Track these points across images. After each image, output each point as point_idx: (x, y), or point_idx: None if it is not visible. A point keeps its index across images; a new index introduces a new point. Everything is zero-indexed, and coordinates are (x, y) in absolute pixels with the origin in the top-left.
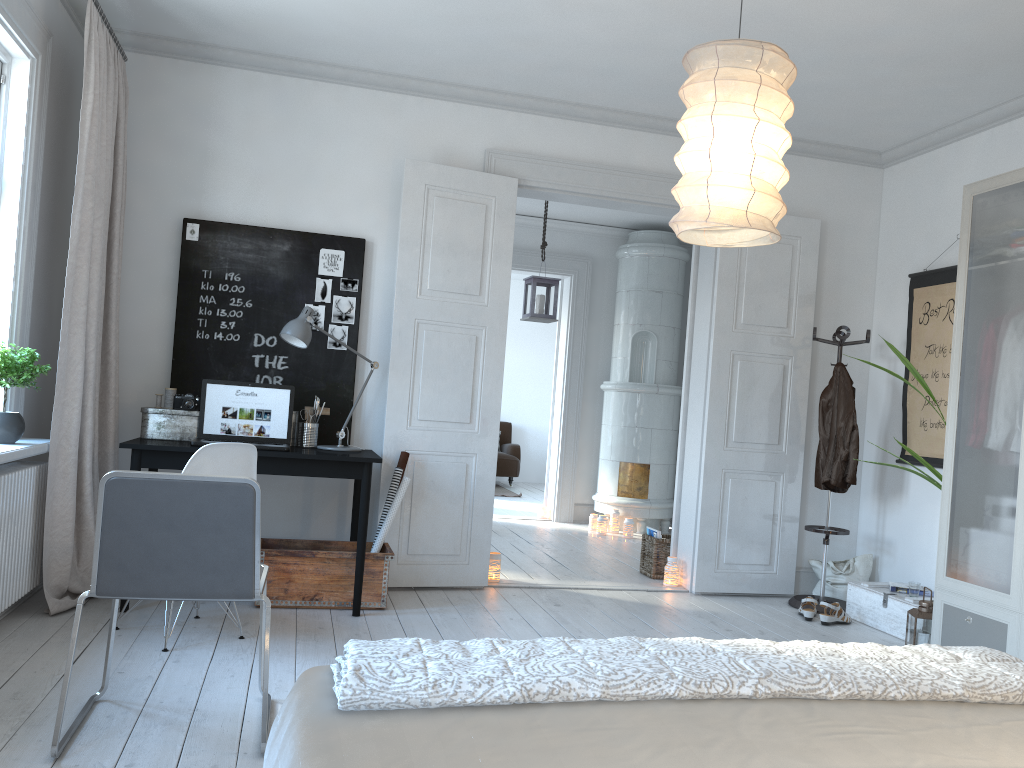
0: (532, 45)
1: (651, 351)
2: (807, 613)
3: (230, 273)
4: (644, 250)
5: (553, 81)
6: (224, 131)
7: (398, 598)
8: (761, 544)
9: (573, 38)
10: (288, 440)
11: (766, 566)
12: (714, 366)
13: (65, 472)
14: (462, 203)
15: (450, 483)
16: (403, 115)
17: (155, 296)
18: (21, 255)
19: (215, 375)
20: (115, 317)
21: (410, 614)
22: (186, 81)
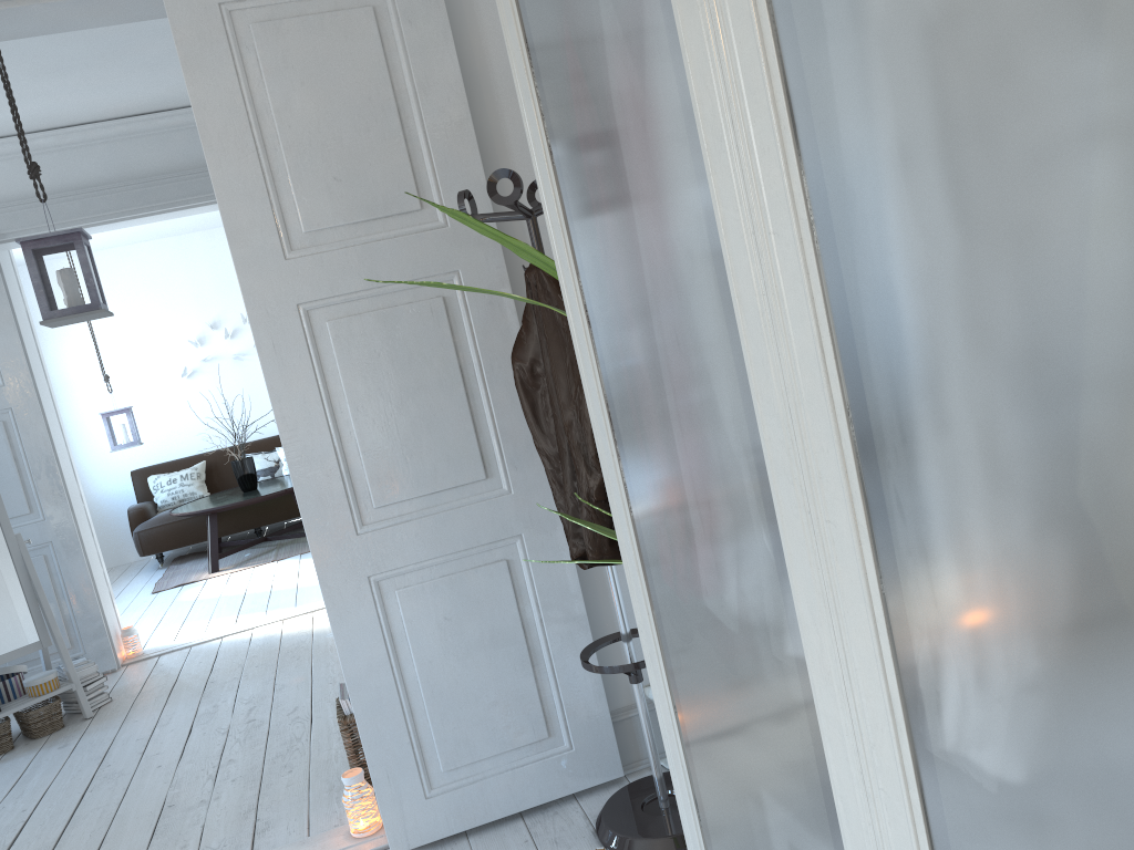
0: None
1: None
2: None
3: None
4: None
5: None
6: None
7: None
8: (517, 702)
9: None
10: None
11: (545, 741)
12: (267, 354)
13: None
14: None
15: None
16: None
17: None
18: None
19: None
20: None
21: None
22: None
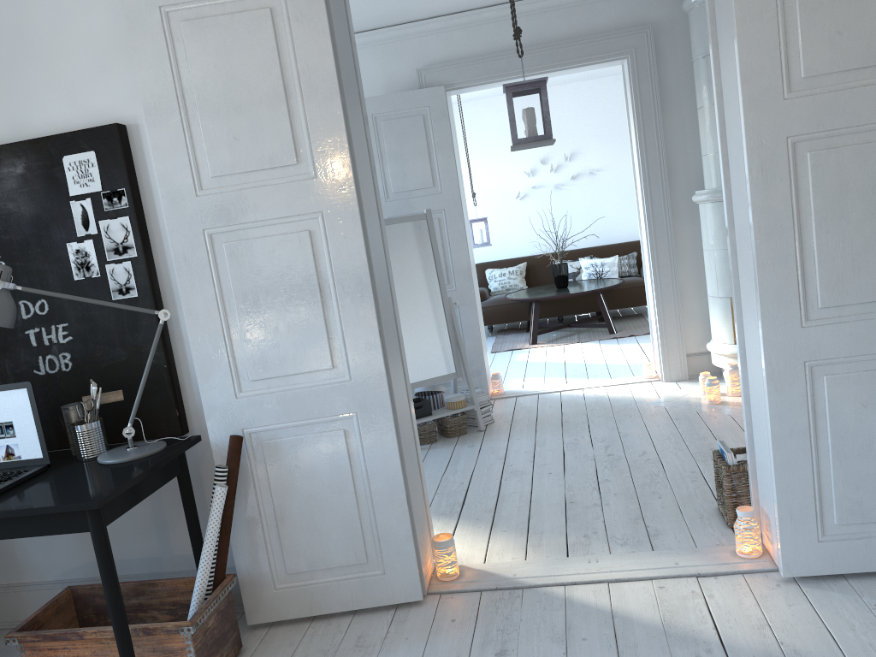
0: None
1: None
2: None
3: None
4: None
5: None
6: None
7: (264, 653)
8: None
9: None
10: (46, 459)
11: None
12: (755, 176)
13: None
14: (229, 18)
15: (325, 463)
16: None
17: None
18: None
19: None
20: None
21: None
22: None
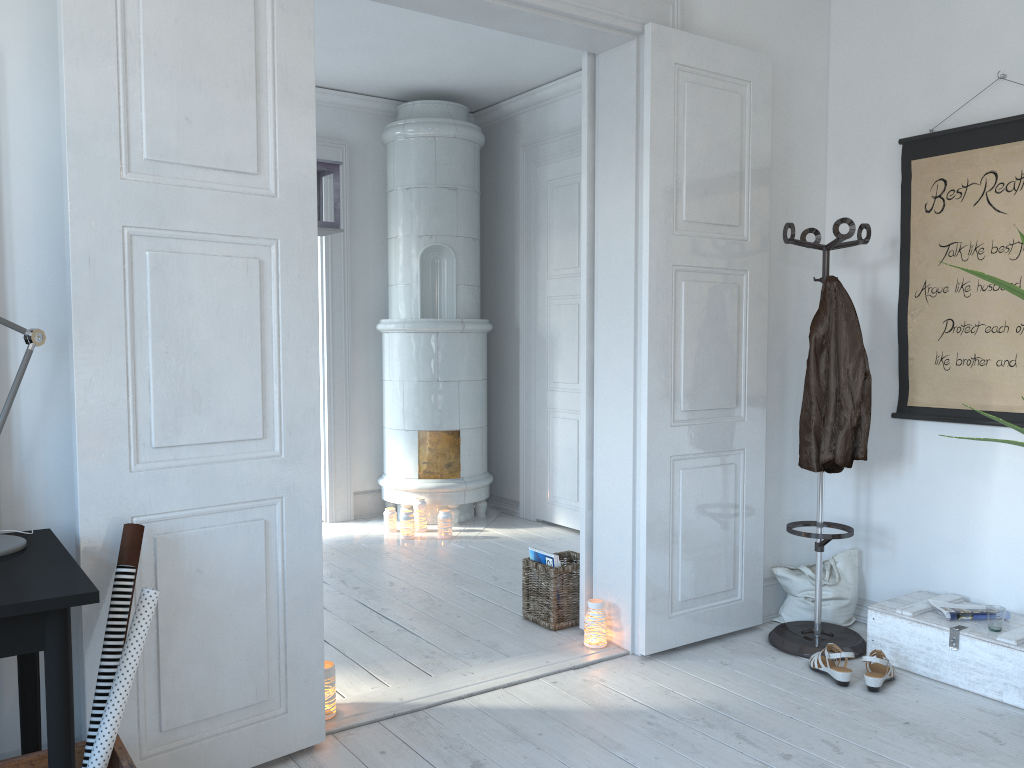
0: None
1: (447, 273)
2: (844, 676)
3: None
4: (428, 128)
5: None
6: None
7: None
8: (723, 561)
9: None
10: None
11: (729, 591)
12: (652, 293)
13: None
14: None
15: (236, 566)
16: None
17: None
18: None
19: None
20: None
21: None
22: None
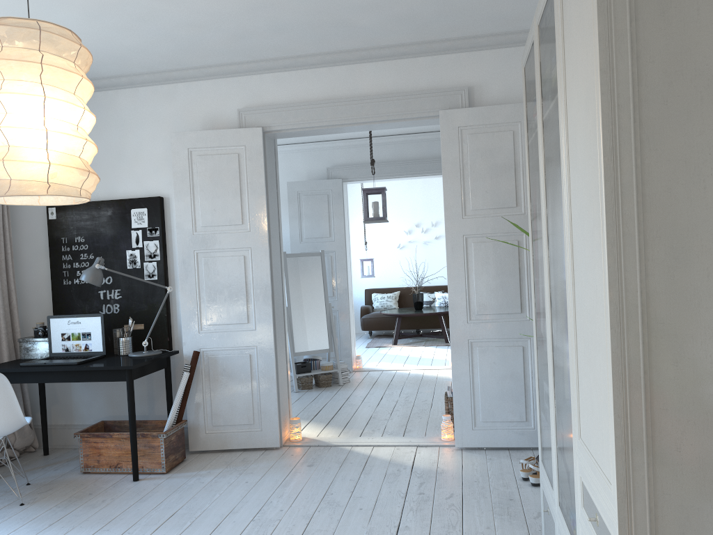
0: (199, 27)
1: None
2: (522, 473)
3: (78, 237)
4: None
5: (256, 46)
6: None
7: (196, 461)
8: (515, 403)
9: (213, 14)
10: (104, 352)
11: (523, 422)
12: (449, 251)
13: None
14: (219, 156)
15: (238, 370)
16: (177, 99)
17: (40, 259)
18: None
19: (78, 308)
20: None
21: (177, 478)
22: None
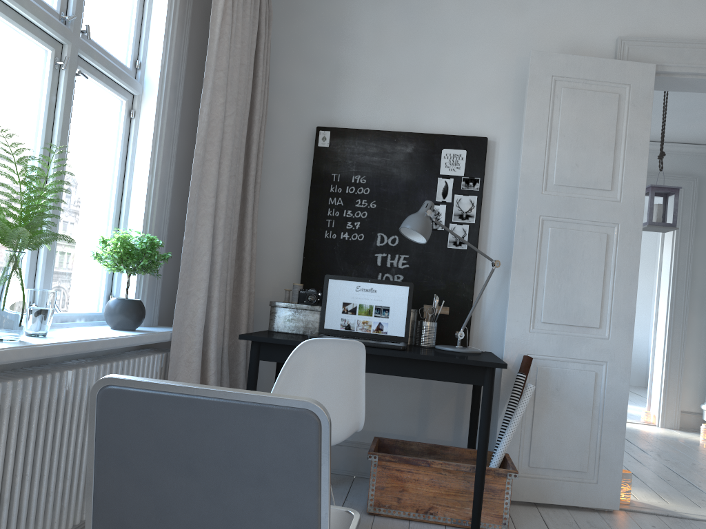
0: None
1: None
2: None
3: (356, 176)
4: None
5: None
6: (355, 45)
7: (519, 517)
8: None
9: None
10: (405, 338)
11: None
12: None
13: (189, 361)
14: (592, 93)
15: (576, 392)
16: (527, 12)
17: (290, 200)
18: (157, 150)
19: (340, 273)
20: (250, 216)
21: None
22: (323, 3)
